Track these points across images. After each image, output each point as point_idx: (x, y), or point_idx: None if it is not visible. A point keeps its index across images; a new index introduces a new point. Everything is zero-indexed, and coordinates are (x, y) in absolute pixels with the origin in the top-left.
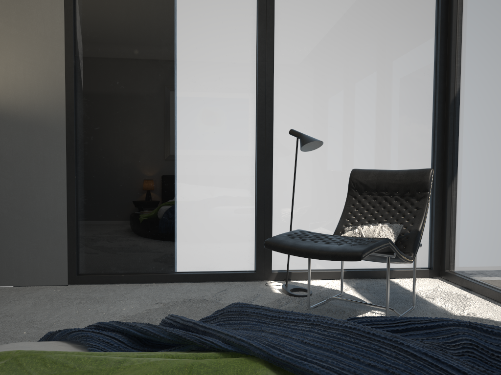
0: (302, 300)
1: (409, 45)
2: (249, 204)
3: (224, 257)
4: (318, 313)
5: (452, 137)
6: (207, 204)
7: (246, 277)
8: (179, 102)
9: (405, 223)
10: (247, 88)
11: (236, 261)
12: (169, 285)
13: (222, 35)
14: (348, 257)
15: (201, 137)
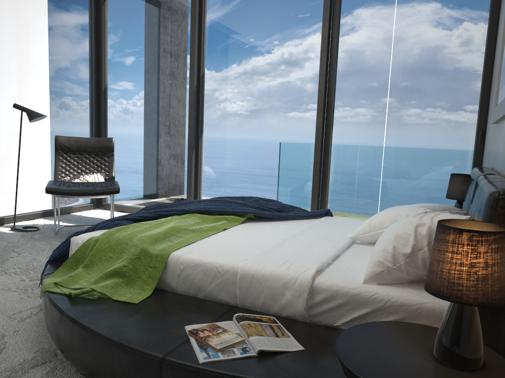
0: (40, 232)
1: (76, 45)
2: None
3: None
4: (65, 236)
5: (104, 115)
6: None
7: None
8: None
9: (104, 172)
10: None
11: None
12: None
13: None
14: (111, 192)
15: None
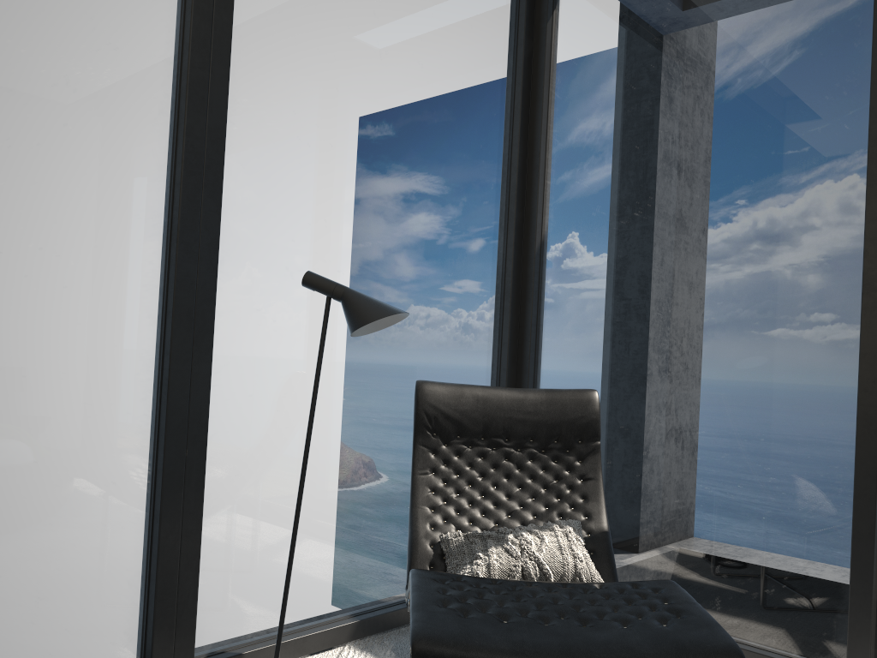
0: None
1: (475, 123)
2: (139, 474)
3: (49, 653)
4: None
5: (536, 319)
6: (2, 485)
7: None
8: None
9: (572, 515)
10: (152, 134)
11: (87, 657)
12: None
13: None
14: None
15: None
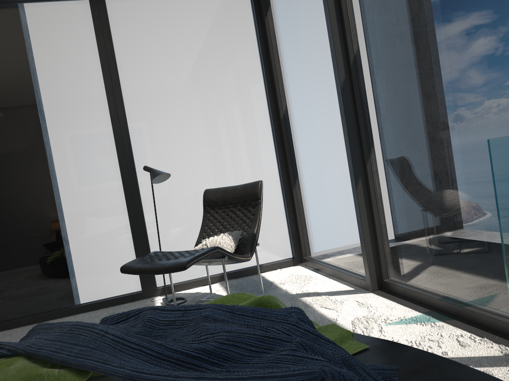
0: None
1: (240, 76)
2: (126, 234)
3: (112, 284)
4: None
5: (288, 147)
6: (88, 241)
7: (135, 297)
8: (44, 157)
9: (245, 229)
10: (105, 134)
11: (123, 285)
12: (64, 319)
13: (74, 92)
14: (177, 268)
15: (71, 184)
